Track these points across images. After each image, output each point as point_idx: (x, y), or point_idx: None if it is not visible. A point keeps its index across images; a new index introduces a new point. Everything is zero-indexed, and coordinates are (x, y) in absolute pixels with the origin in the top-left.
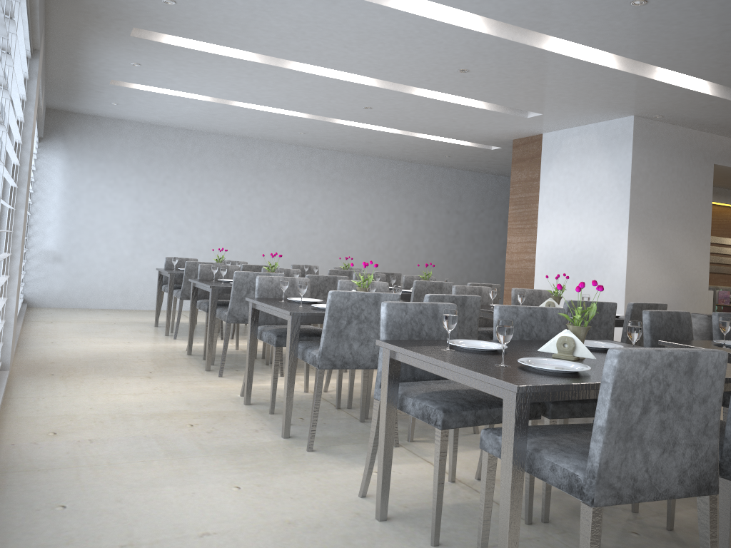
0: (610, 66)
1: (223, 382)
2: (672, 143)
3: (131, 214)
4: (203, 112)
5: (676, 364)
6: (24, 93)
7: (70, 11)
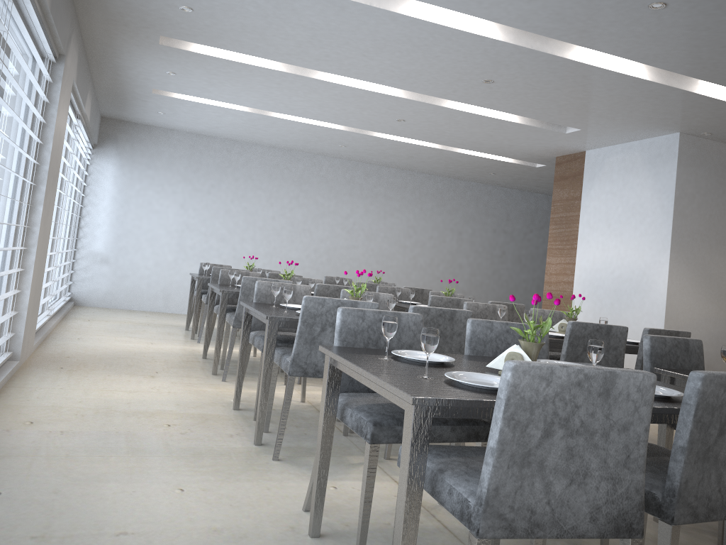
0: (642, 77)
1: (224, 386)
2: (723, 163)
3: (176, 220)
4: (244, 122)
5: (587, 384)
6: (44, 95)
7: (99, 19)
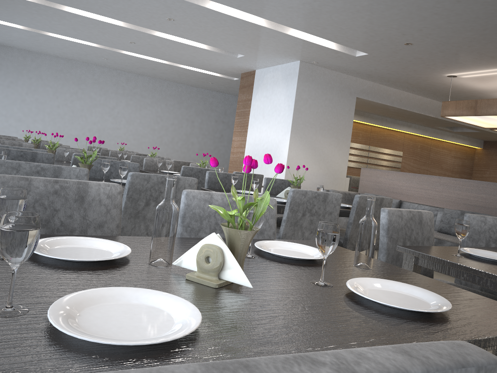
0: (258, 23)
1: None
2: (326, 81)
3: None
4: (28, 38)
5: (43, 173)
6: None
7: None
